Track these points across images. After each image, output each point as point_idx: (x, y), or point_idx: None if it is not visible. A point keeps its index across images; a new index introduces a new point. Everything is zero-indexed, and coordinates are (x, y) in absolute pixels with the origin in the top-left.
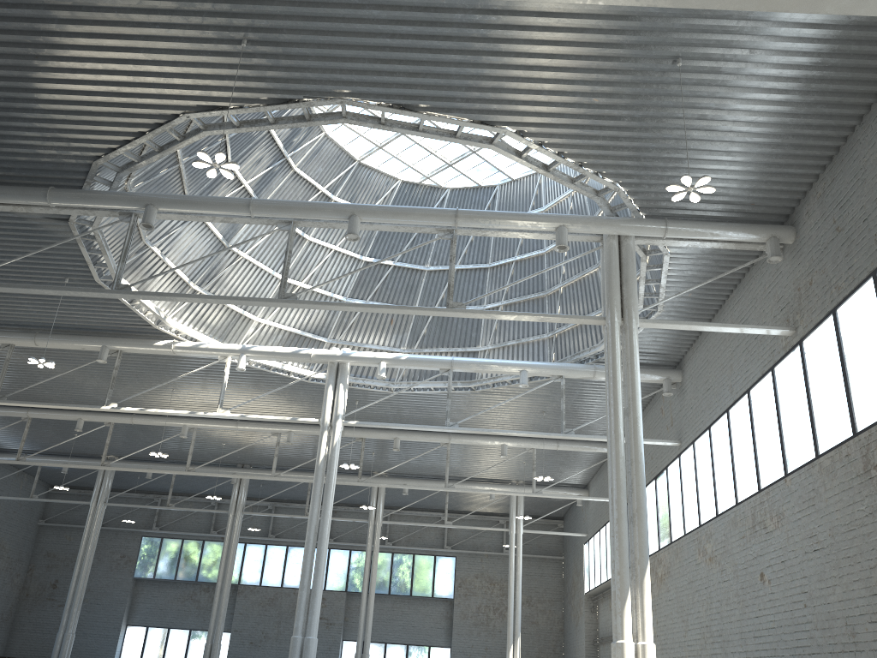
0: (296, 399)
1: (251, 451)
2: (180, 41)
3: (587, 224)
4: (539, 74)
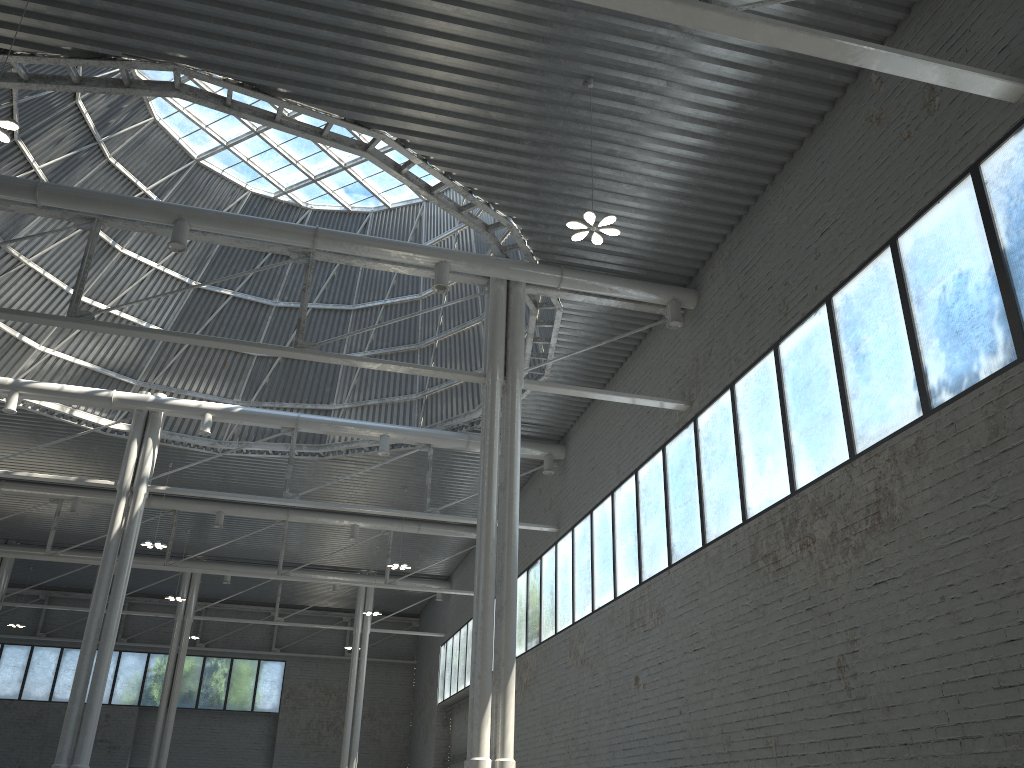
0: (88, 456)
1: (19, 523)
2: None
3: (473, 262)
4: (430, 72)
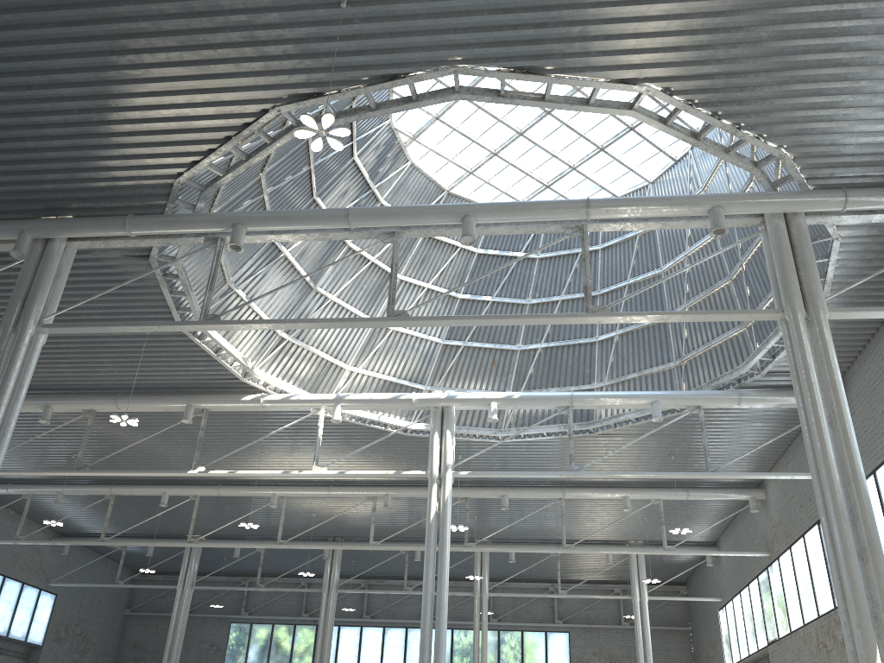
0: (393, 457)
1: (343, 522)
2: (270, 11)
3: (748, 201)
4: (697, 5)
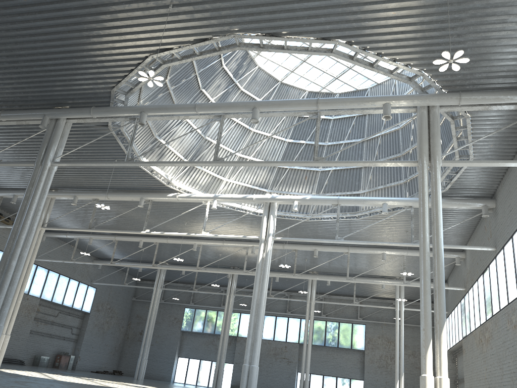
0: (254, 227)
1: (236, 259)
2: (137, 11)
3: (404, 100)
4: None
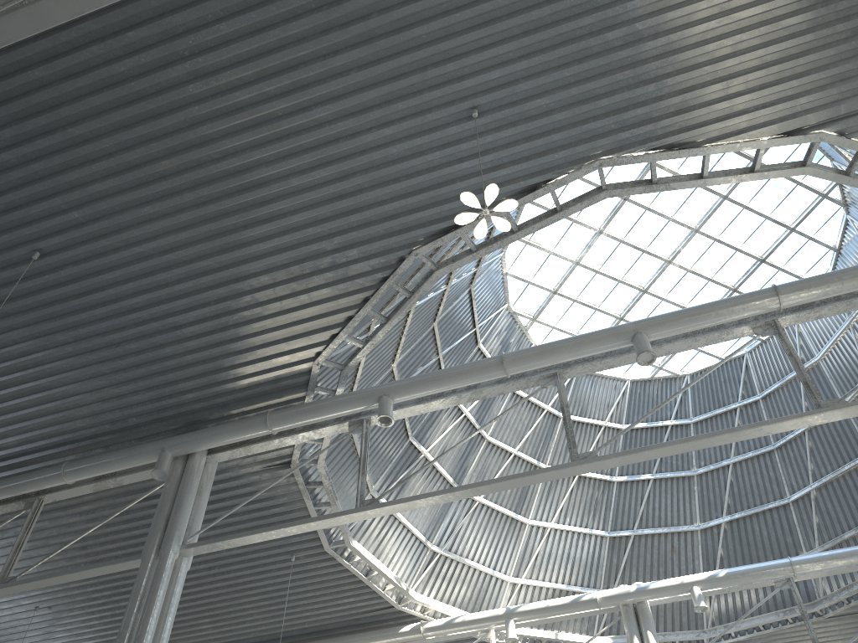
0: None
1: None
2: (400, 142)
3: None
4: None
